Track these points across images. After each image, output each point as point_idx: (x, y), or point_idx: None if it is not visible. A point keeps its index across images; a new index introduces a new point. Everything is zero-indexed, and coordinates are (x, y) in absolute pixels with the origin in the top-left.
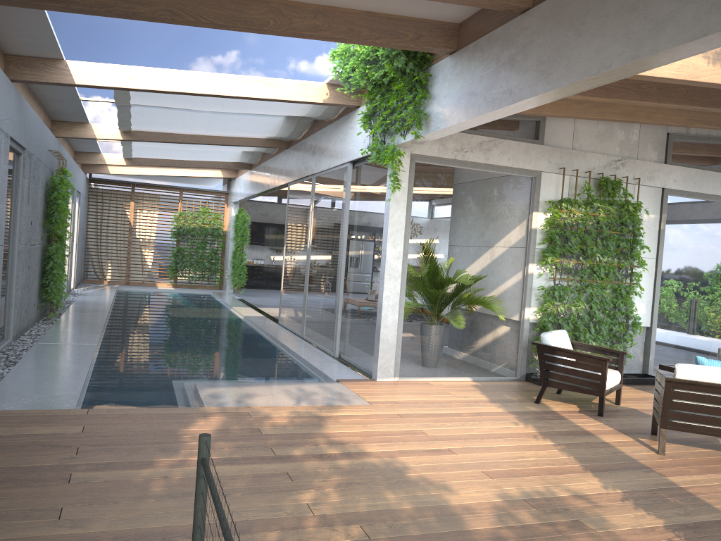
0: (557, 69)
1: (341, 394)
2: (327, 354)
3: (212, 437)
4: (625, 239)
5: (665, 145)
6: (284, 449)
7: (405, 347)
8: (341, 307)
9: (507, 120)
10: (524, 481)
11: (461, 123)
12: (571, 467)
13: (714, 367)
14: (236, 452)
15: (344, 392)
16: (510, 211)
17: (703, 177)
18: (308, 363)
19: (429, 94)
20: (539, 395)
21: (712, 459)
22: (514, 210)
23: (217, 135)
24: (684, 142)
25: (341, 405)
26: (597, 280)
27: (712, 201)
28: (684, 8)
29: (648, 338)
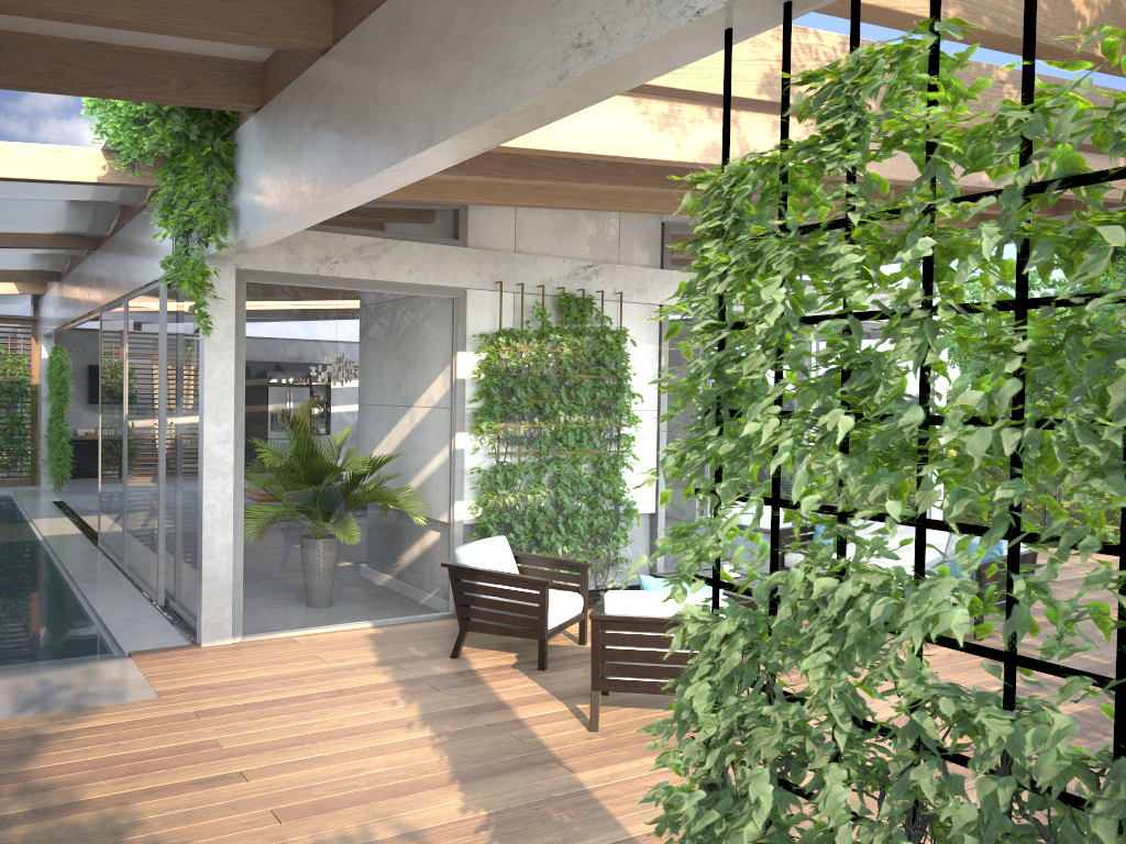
0: (358, 151)
1: (117, 683)
2: (149, 601)
3: None
4: (605, 386)
5: (660, 241)
6: None
7: (251, 586)
8: (163, 521)
9: (404, 209)
10: (333, 819)
11: (272, 227)
12: (432, 777)
13: (657, 592)
14: None
15: (126, 676)
16: (420, 353)
17: None
18: (103, 623)
19: (237, 176)
20: (457, 645)
21: None
22: (426, 352)
23: None
24: (688, 236)
25: (99, 706)
26: (563, 452)
27: None
28: (470, 70)
29: (655, 530)
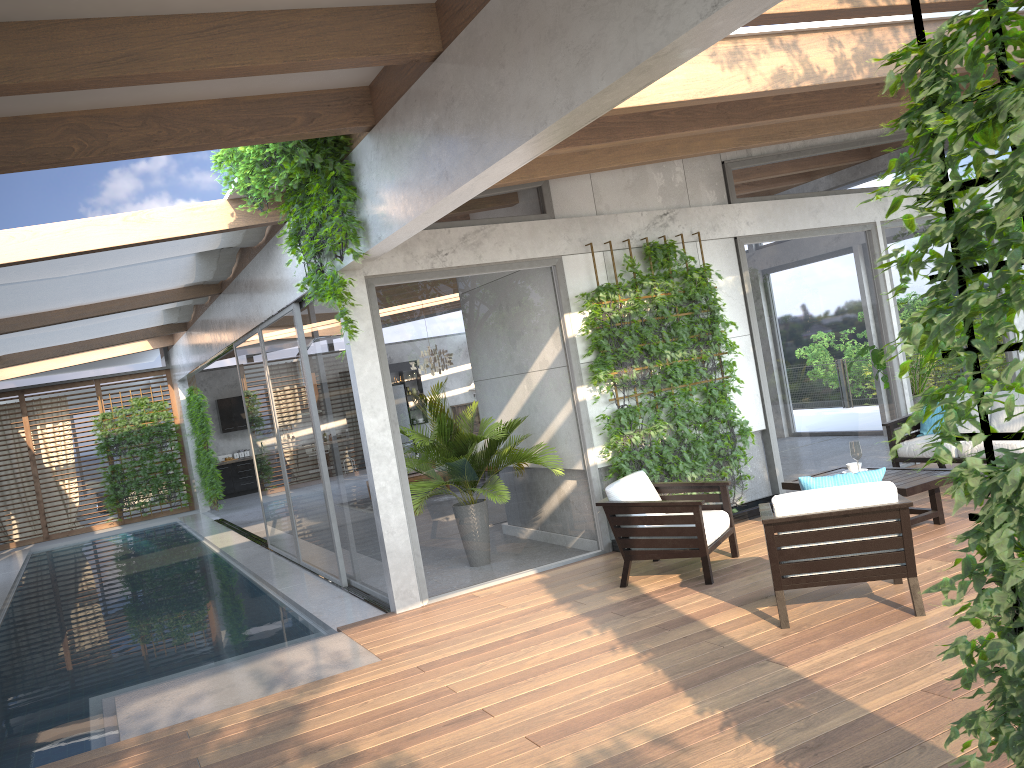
0: (489, 135)
1: (340, 654)
2: (333, 584)
3: None
4: (700, 320)
5: (723, 178)
6: None
7: (427, 553)
8: (333, 513)
9: (494, 195)
10: (585, 736)
11: (404, 227)
12: (656, 689)
13: (822, 489)
14: None
15: (345, 647)
16: (532, 321)
17: (785, 210)
18: (302, 609)
19: (359, 192)
20: (624, 575)
21: (854, 615)
22: (537, 319)
23: (109, 299)
24: (747, 169)
25: (334, 675)
26: (675, 387)
27: (805, 239)
28: (606, 28)
29: (768, 444)
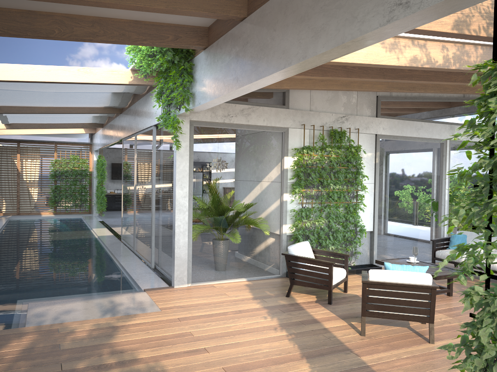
0: (262, 64)
1: (142, 303)
2: (147, 266)
3: (16, 358)
4: (351, 172)
5: (376, 104)
6: (71, 363)
7: (195, 261)
8: (154, 231)
9: (261, 92)
10: None
11: (212, 101)
12: (292, 355)
13: (394, 271)
14: (30, 371)
15: (145, 300)
16: (268, 157)
17: (403, 125)
18: (129, 275)
19: (194, 78)
20: (288, 291)
21: (398, 336)
22: (270, 156)
23: (66, 106)
24: (388, 101)
25: (136, 314)
26: (332, 202)
27: (410, 141)
28: (330, 21)
29: (372, 239)
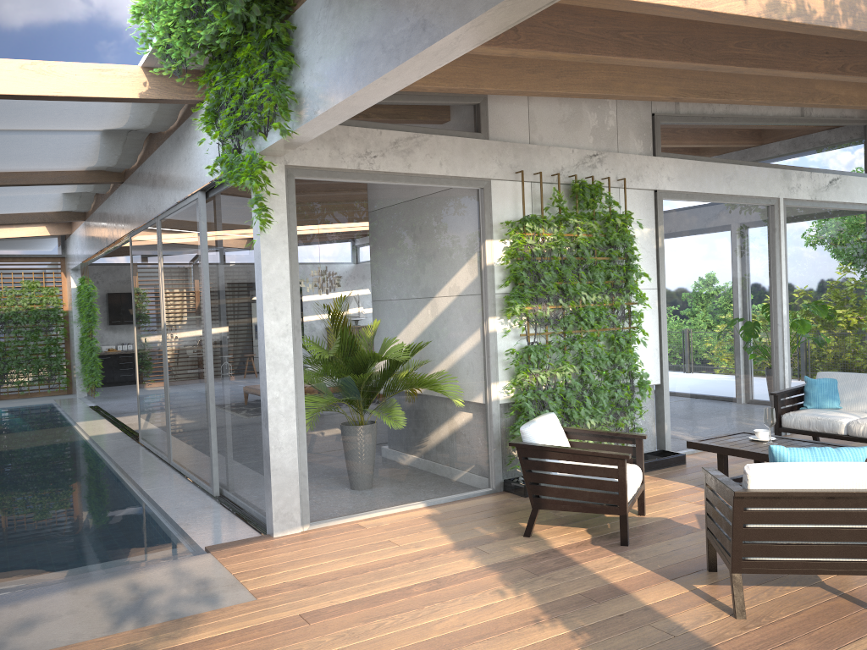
0: None
1: (207, 583)
2: (203, 491)
3: None
4: (616, 267)
5: (651, 130)
6: None
7: (315, 474)
8: (214, 417)
9: (431, 105)
10: None
11: (351, 99)
12: None
13: (805, 463)
14: None
15: (213, 575)
16: (453, 243)
17: (703, 171)
18: (168, 516)
19: (297, 60)
20: (530, 524)
21: (817, 610)
22: (458, 241)
23: (4, 171)
24: (674, 125)
25: (199, 613)
26: (587, 330)
27: (716, 203)
28: None
29: (660, 400)
